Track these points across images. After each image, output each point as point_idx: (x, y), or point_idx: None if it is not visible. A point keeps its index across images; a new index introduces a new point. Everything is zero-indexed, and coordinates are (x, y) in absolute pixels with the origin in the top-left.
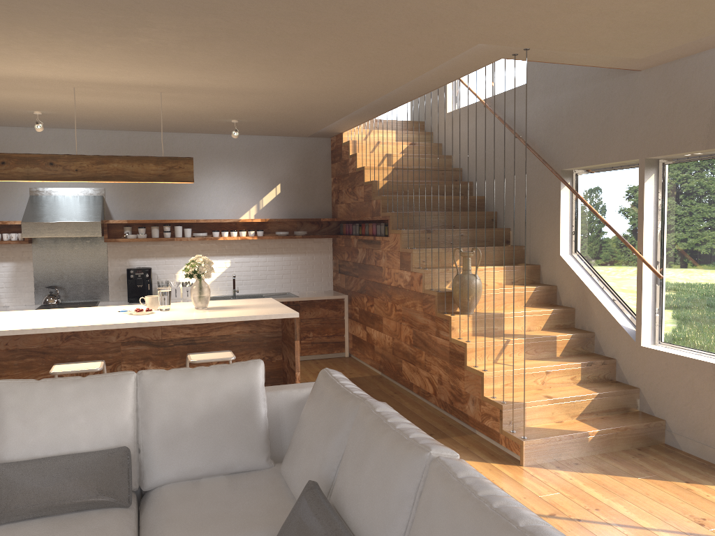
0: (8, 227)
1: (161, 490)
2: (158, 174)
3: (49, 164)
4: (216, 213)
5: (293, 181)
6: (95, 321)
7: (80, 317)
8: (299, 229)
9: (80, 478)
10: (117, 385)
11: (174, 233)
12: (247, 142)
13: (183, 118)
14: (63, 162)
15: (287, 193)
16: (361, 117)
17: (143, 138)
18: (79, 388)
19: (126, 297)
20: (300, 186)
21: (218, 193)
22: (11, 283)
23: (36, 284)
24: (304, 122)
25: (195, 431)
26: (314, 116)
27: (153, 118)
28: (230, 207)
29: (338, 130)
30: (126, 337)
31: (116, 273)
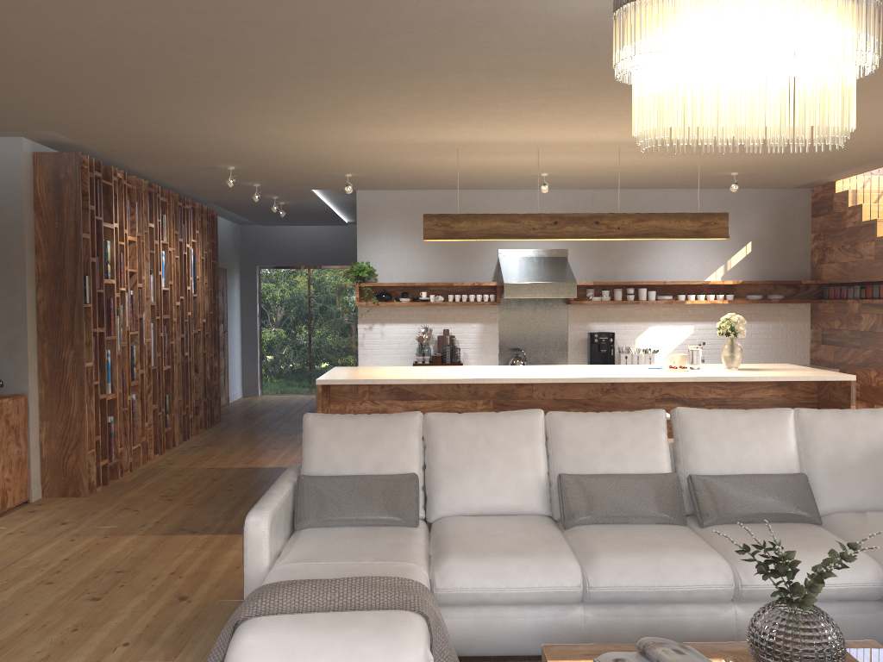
0: (478, 289)
1: (834, 517)
2: (693, 230)
3: (594, 223)
4: (679, 274)
5: (766, 238)
6: (645, 374)
7: (621, 371)
8: (771, 293)
9: (777, 494)
10: (781, 419)
11: (635, 296)
12: (715, 196)
13: (679, 173)
14: (606, 220)
15: (758, 252)
16: (881, 162)
17: (607, 196)
18: (750, 418)
19: (584, 363)
20: (774, 244)
21: (682, 253)
22: (478, 344)
23: (500, 346)
24: (812, 171)
25: (859, 467)
26: (834, 164)
27: (648, 174)
28: (695, 268)
29: (834, 178)
30: (660, 394)
31: (576, 337)
